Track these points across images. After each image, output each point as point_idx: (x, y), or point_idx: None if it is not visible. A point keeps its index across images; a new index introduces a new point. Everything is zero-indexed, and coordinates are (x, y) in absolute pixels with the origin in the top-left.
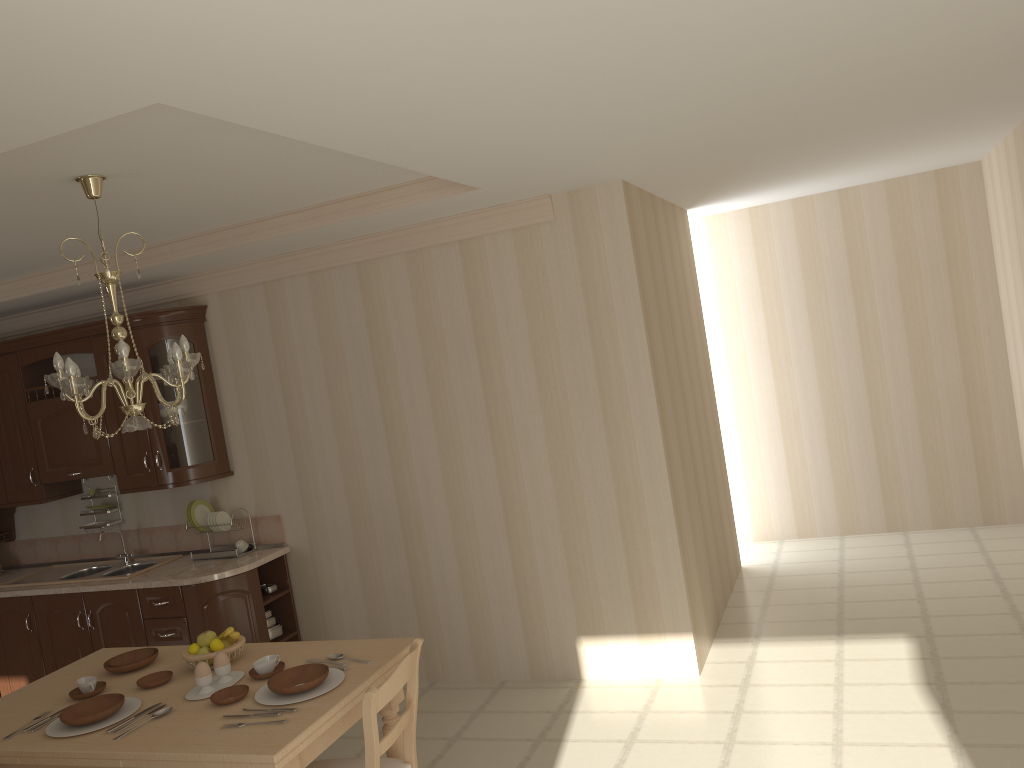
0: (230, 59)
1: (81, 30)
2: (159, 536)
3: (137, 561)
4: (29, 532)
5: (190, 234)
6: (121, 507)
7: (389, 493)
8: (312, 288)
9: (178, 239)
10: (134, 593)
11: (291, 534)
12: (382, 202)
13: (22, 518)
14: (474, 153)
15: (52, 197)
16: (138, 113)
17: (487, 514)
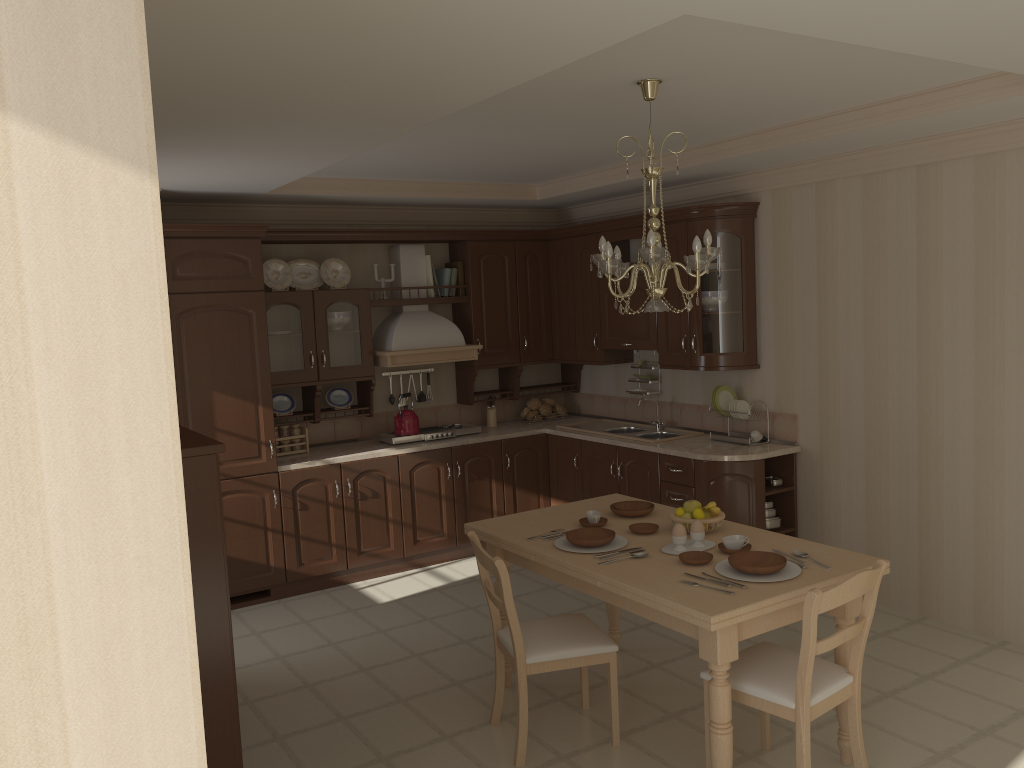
0: None
1: None
2: (687, 412)
3: (666, 430)
4: (589, 388)
5: (746, 132)
6: (660, 380)
7: (910, 414)
8: (864, 191)
9: (735, 137)
10: (655, 456)
11: (804, 435)
12: (947, 100)
13: (586, 375)
14: None
15: (620, 99)
16: (681, 22)
17: (1020, 459)
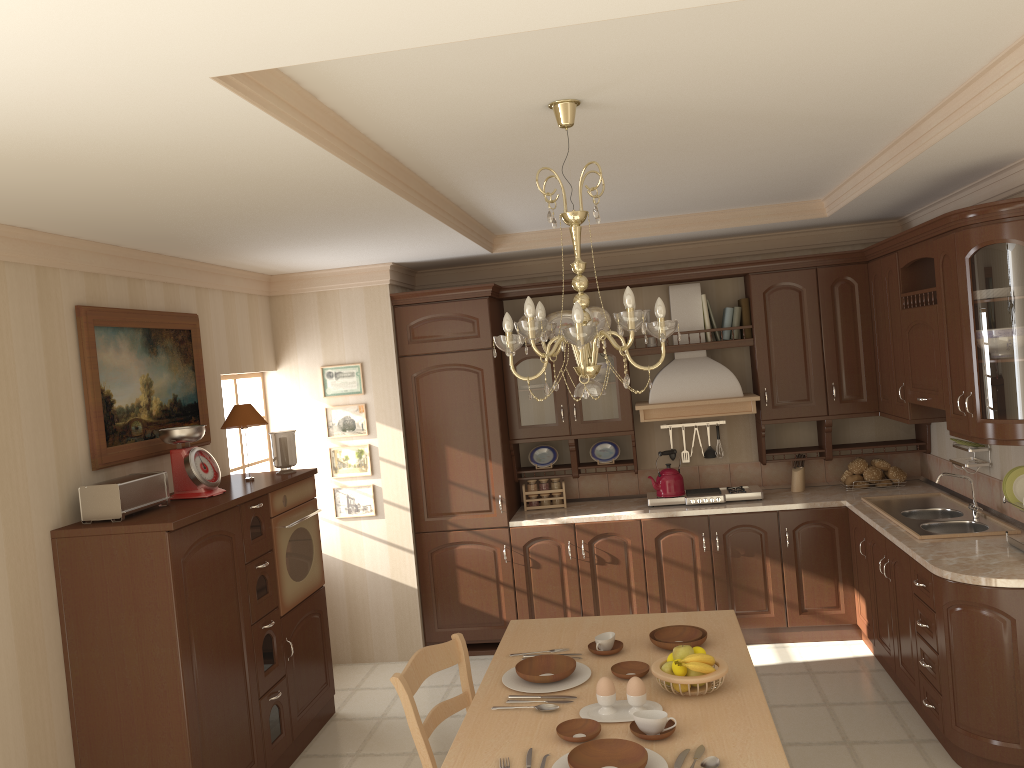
0: (78, 36)
1: None
2: None
3: (983, 520)
4: (937, 449)
5: (928, 107)
6: (990, 448)
7: None
8: None
9: (925, 115)
10: (907, 559)
11: None
12: None
13: (933, 432)
14: None
15: (597, 123)
16: (375, 57)
17: None
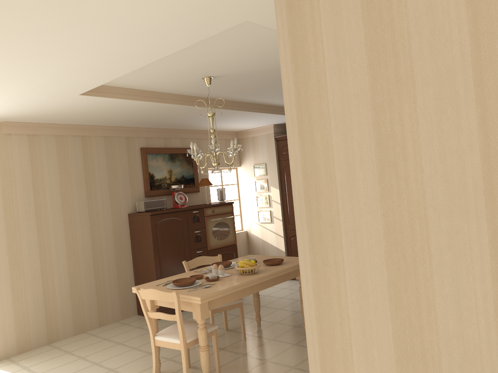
0: (39, 94)
1: (34, 102)
2: None
3: None
4: None
5: None
6: None
7: None
8: None
9: None
10: None
11: None
12: None
13: None
14: (136, 47)
15: (235, 79)
16: (126, 80)
17: None
